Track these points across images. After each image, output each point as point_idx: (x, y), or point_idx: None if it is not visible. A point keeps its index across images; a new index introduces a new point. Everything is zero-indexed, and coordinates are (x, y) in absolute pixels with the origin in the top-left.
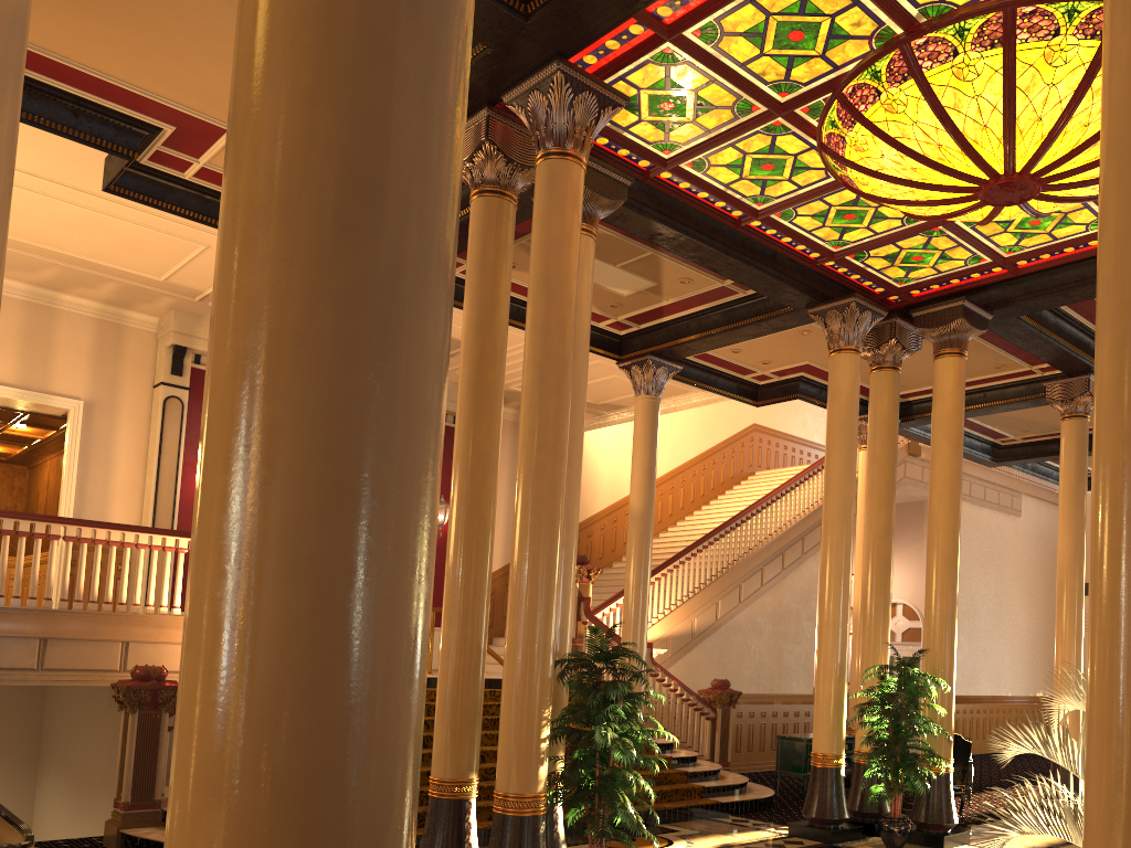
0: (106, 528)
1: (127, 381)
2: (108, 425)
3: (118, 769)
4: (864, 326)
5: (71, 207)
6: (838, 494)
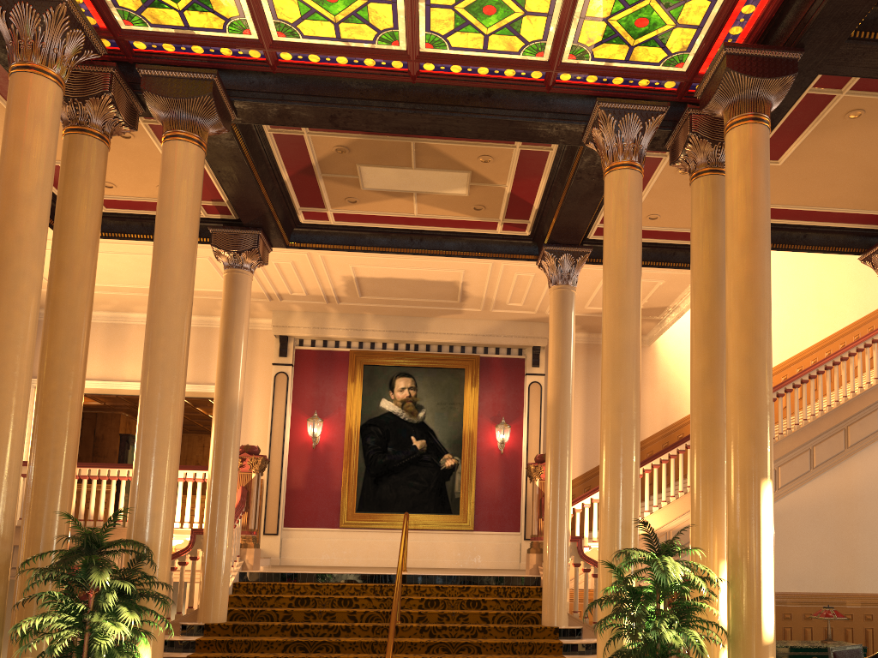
0: (106, 467)
1: (258, 367)
2: (247, 399)
3: None
4: (631, 133)
5: (122, 255)
6: (608, 340)
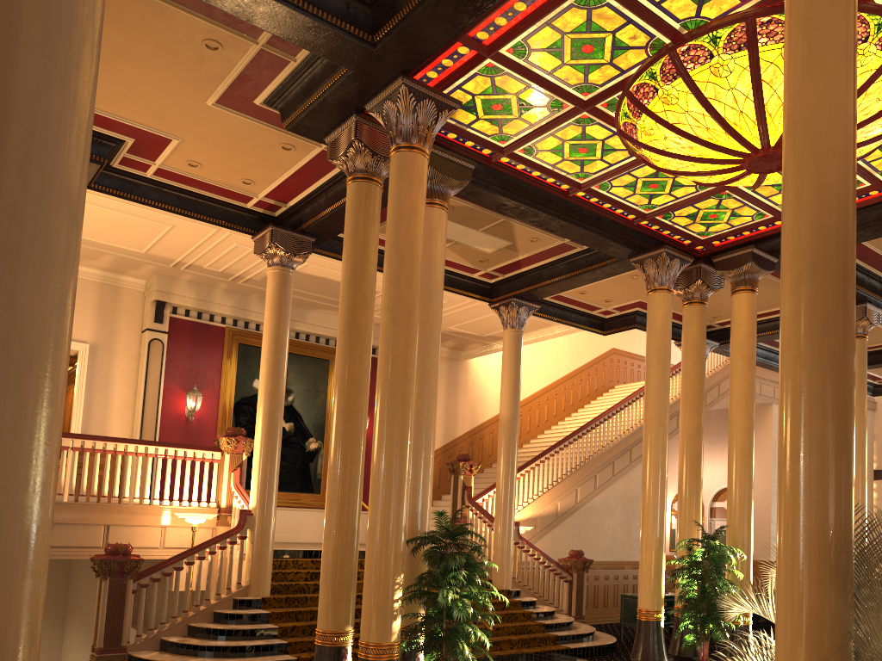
0: (92, 439)
1: (122, 328)
2: (108, 361)
3: (95, 622)
4: (674, 270)
5: None
6: (655, 403)
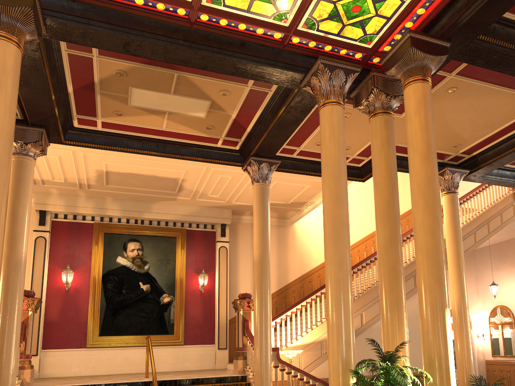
0: None
1: None
2: None
3: None
4: (339, 82)
5: None
6: (329, 216)
